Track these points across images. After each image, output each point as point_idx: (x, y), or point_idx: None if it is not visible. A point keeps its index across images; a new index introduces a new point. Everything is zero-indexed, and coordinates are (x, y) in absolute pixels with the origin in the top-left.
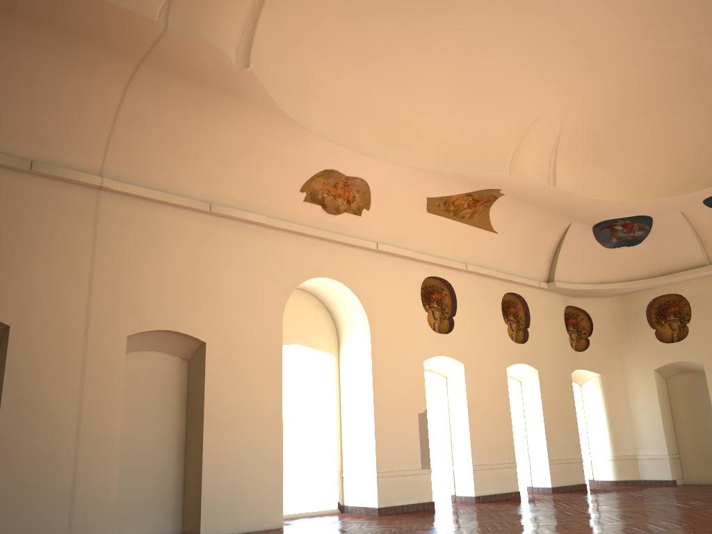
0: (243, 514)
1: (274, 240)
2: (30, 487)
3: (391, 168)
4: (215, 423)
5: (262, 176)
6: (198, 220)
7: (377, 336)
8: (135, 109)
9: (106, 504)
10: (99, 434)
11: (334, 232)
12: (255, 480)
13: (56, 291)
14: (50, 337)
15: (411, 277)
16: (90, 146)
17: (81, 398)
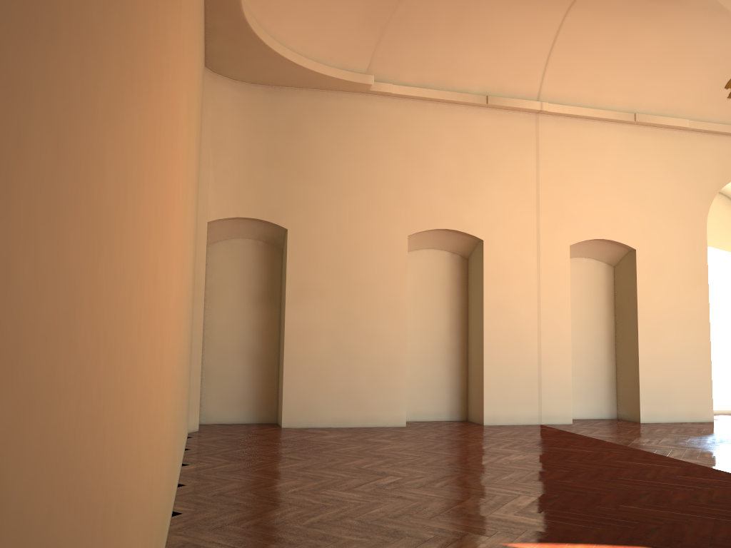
0: (676, 406)
1: (695, 144)
2: (509, 369)
3: None
4: (647, 324)
5: (685, 78)
6: (622, 132)
7: None
8: (571, 32)
9: (564, 387)
10: (554, 330)
11: None
12: (686, 376)
13: (513, 209)
14: (512, 248)
15: None
16: (530, 74)
17: (538, 299)
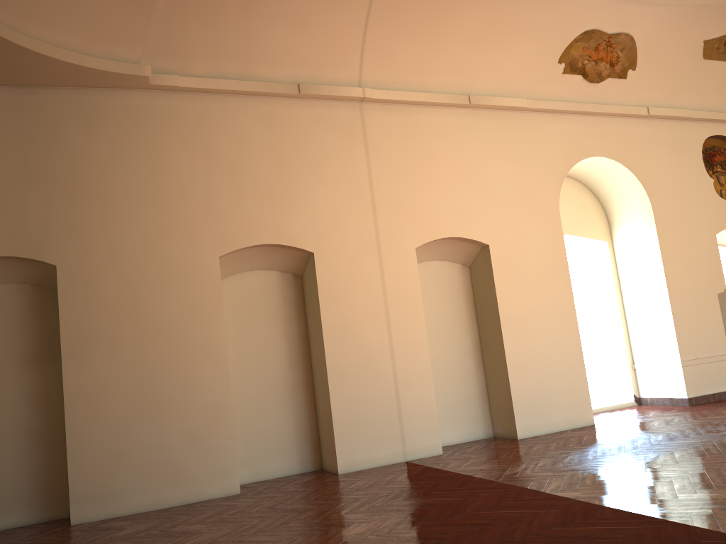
0: (554, 414)
1: (536, 125)
2: (362, 401)
3: (661, 13)
4: (511, 326)
5: (517, 54)
6: (458, 116)
7: (661, 214)
8: (385, 5)
9: (429, 412)
10: (409, 348)
11: (597, 104)
12: (559, 379)
13: (345, 213)
14: (349, 259)
15: (690, 141)
16: (346, 57)
17: (387, 314)
